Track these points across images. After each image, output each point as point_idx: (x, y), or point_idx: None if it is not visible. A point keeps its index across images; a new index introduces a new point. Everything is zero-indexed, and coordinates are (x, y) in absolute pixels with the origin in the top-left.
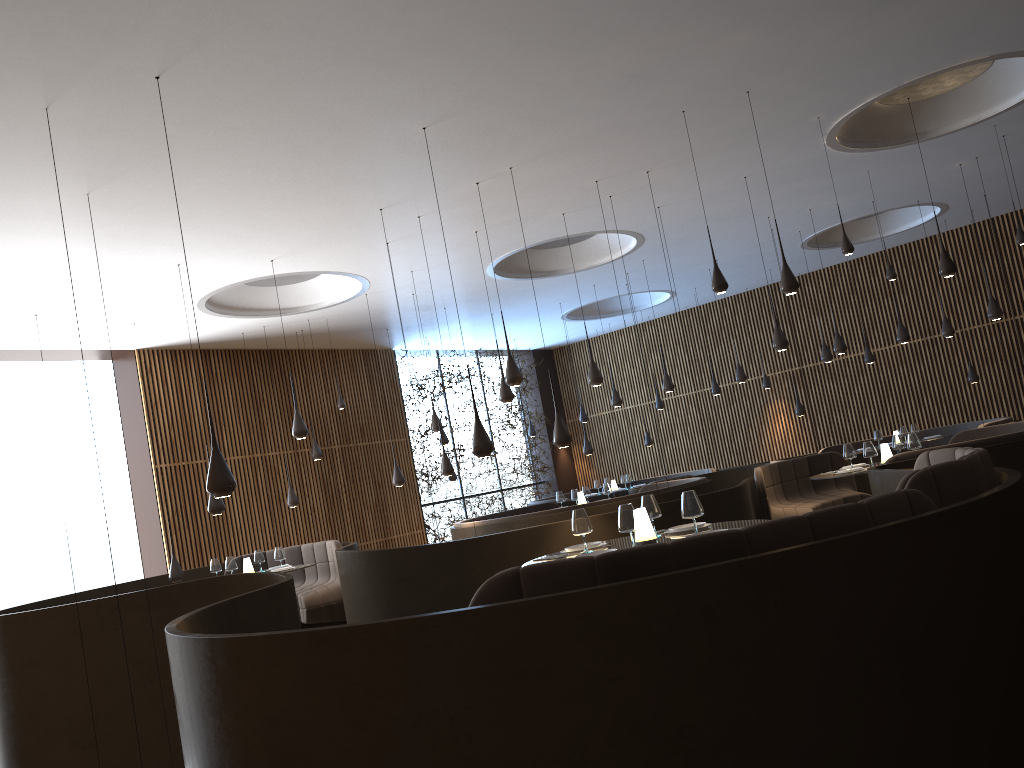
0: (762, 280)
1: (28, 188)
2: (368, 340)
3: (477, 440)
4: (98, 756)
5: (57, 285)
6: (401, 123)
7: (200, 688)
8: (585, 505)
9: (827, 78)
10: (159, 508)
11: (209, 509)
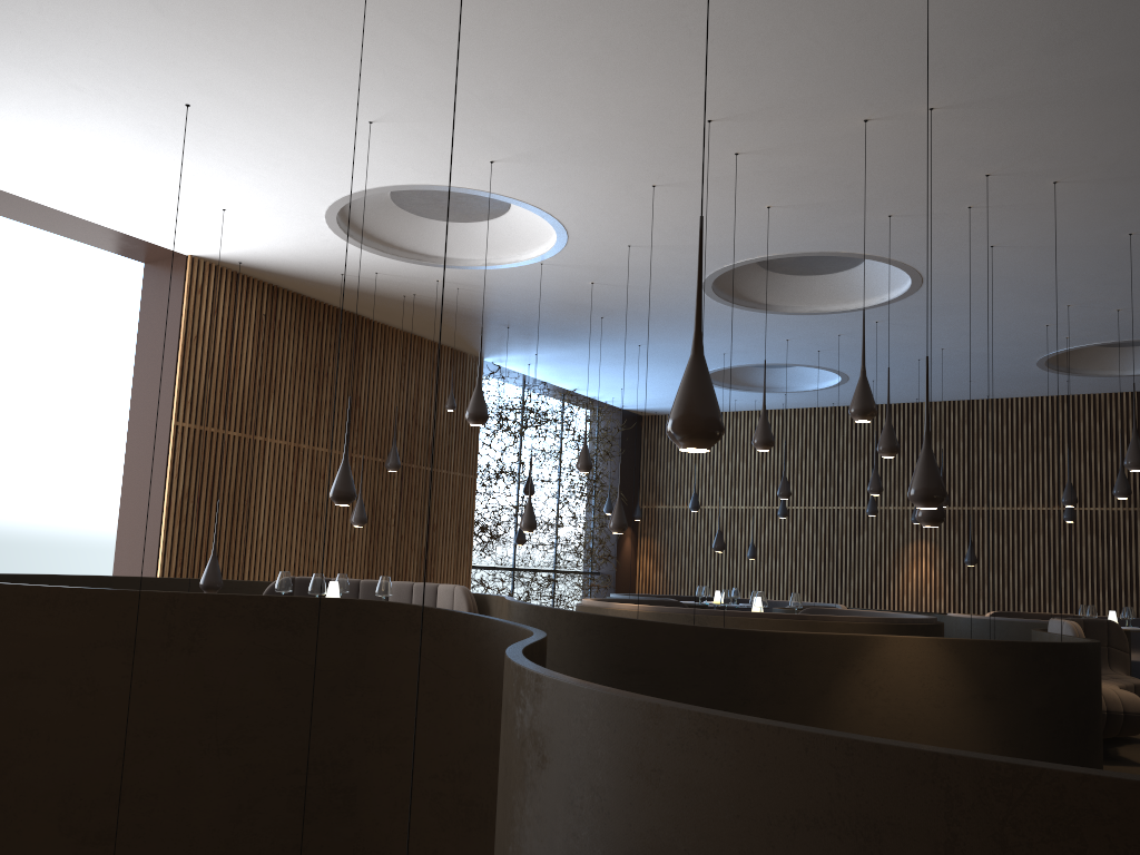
0: (944, 393)
1: None
2: (471, 337)
3: (928, 478)
4: None
5: (178, 98)
6: None
7: None
8: (816, 617)
9: None
10: (167, 483)
11: (334, 494)
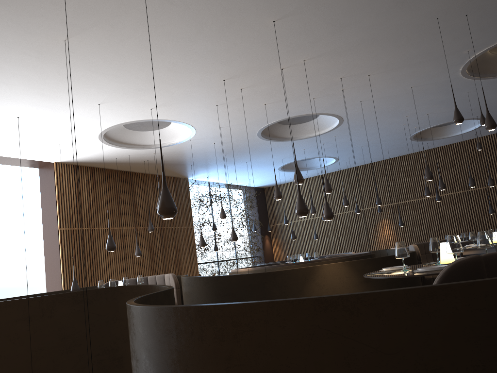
0: (381, 157)
1: (30, 29)
2: (178, 171)
3: (300, 205)
4: None
5: (24, 110)
6: (263, 15)
7: (185, 347)
8: (315, 261)
9: (488, 23)
10: (60, 253)
11: (107, 248)
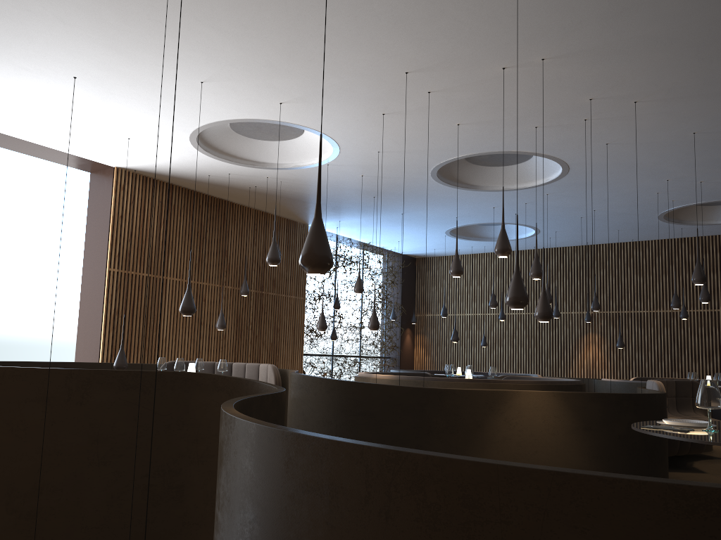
0: (604, 238)
1: None
2: (297, 211)
3: (516, 290)
4: (35, 529)
5: (85, 72)
6: None
7: (347, 522)
8: (495, 381)
9: None
10: (104, 305)
11: (181, 309)
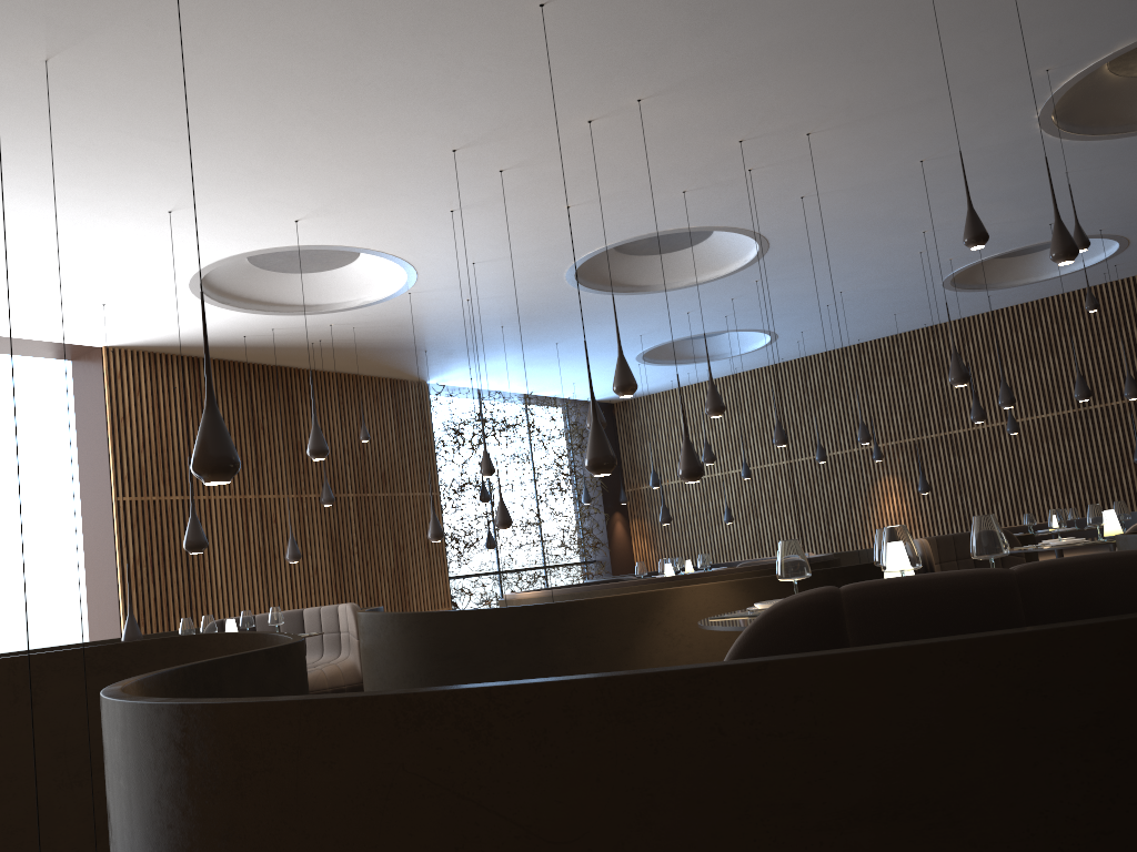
0: (880, 329)
1: None
2: (400, 365)
3: (595, 449)
4: None
5: None
6: None
7: (155, 801)
8: (687, 576)
9: None
10: (117, 553)
11: (185, 545)
